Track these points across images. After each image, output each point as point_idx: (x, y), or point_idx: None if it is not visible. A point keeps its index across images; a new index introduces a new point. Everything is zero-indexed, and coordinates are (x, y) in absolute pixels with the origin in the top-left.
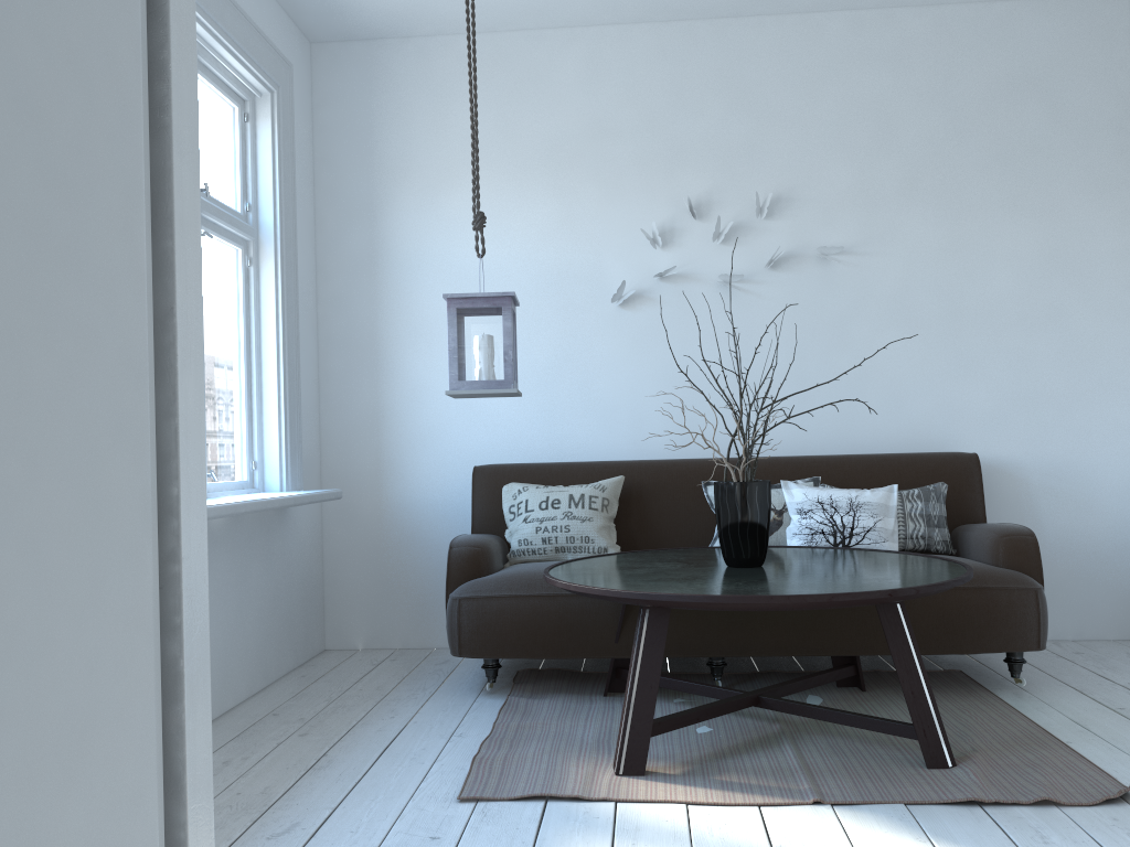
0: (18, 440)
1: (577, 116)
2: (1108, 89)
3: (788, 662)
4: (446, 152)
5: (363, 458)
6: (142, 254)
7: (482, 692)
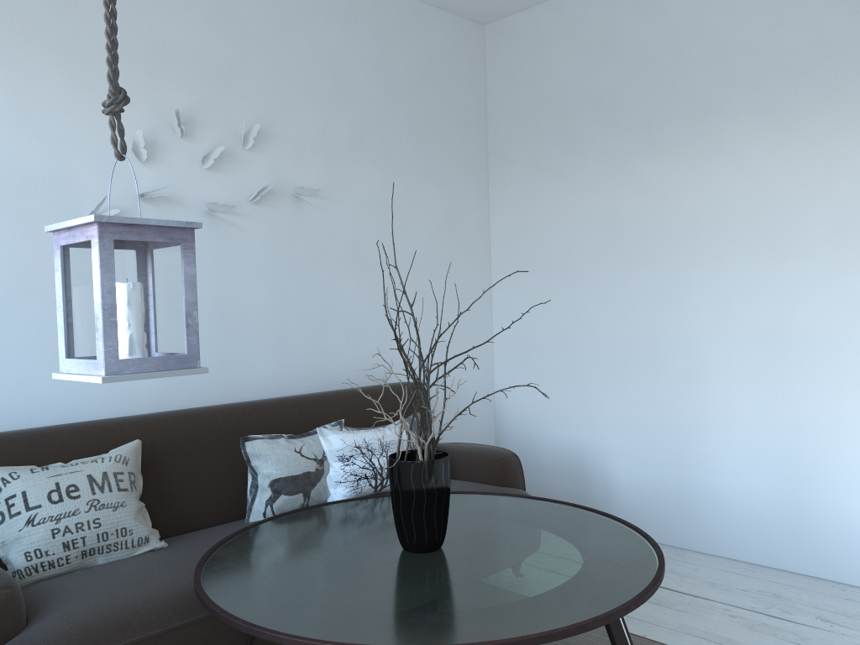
0: None
1: None
2: (474, 95)
3: None
4: None
5: None
6: None
7: None
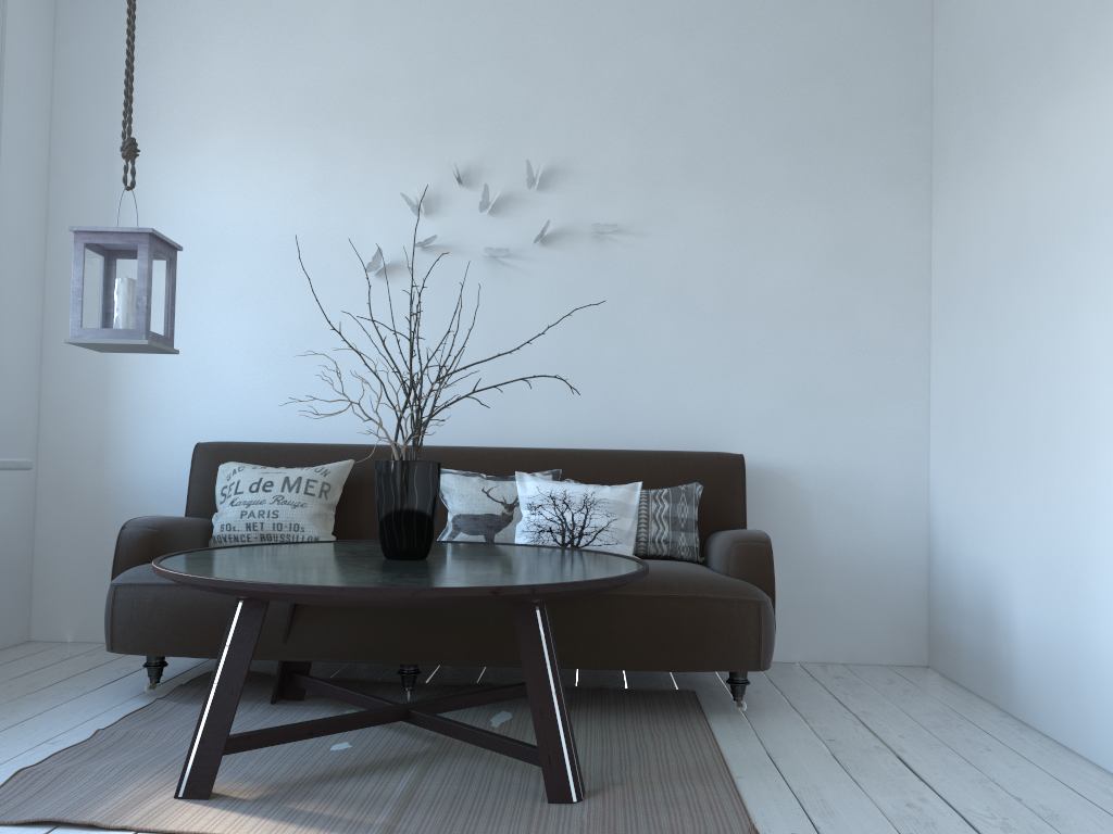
0: None
1: (343, 68)
2: (906, 74)
3: (519, 674)
4: (198, 99)
5: (86, 429)
6: None
7: (144, 693)
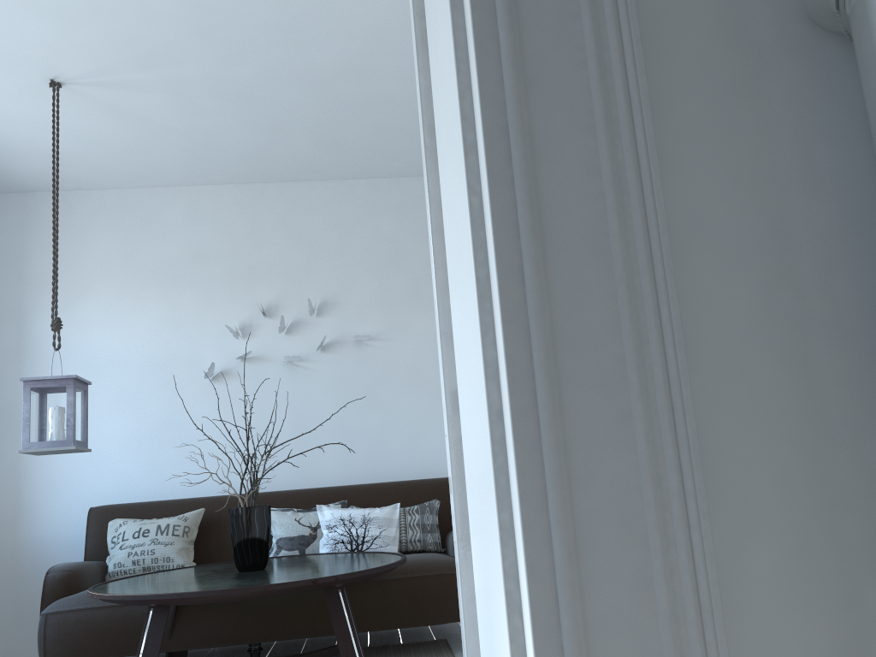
0: None
1: (181, 246)
2: None
3: (329, 644)
4: (81, 272)
5: (4, 506)
6: None
7: None
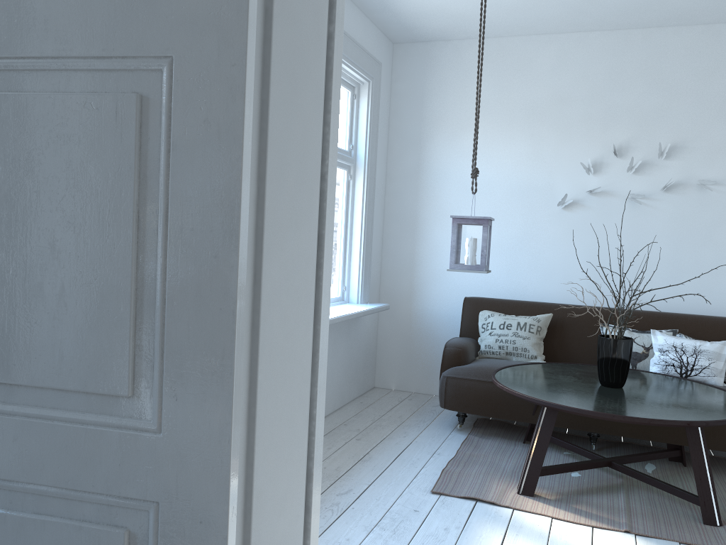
0: (275, 418)
1: (547, 90)
2: None
3: None
4: (465, 110)
5: (403, 284)
6: (310, 339)
7: (455, 428)
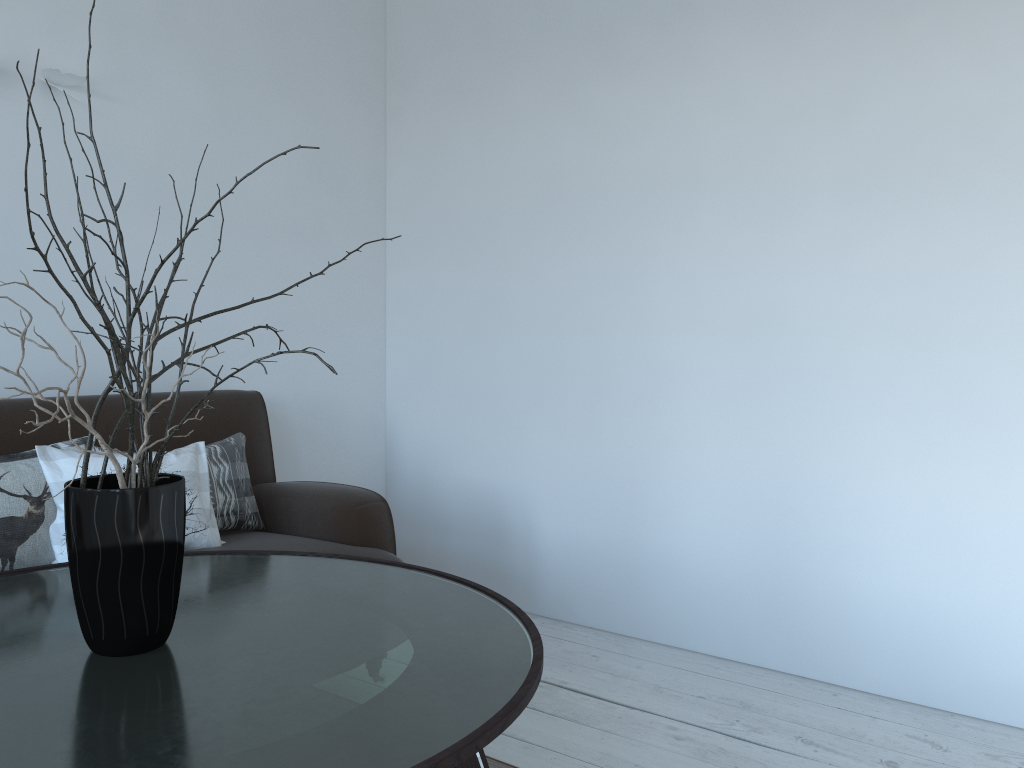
0: None
1: None
2: None
3: None
4: None
5: None
6: None
7: None
